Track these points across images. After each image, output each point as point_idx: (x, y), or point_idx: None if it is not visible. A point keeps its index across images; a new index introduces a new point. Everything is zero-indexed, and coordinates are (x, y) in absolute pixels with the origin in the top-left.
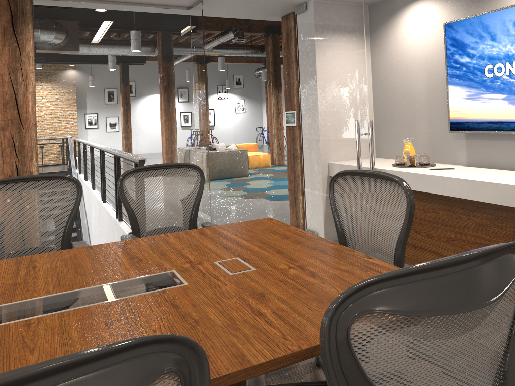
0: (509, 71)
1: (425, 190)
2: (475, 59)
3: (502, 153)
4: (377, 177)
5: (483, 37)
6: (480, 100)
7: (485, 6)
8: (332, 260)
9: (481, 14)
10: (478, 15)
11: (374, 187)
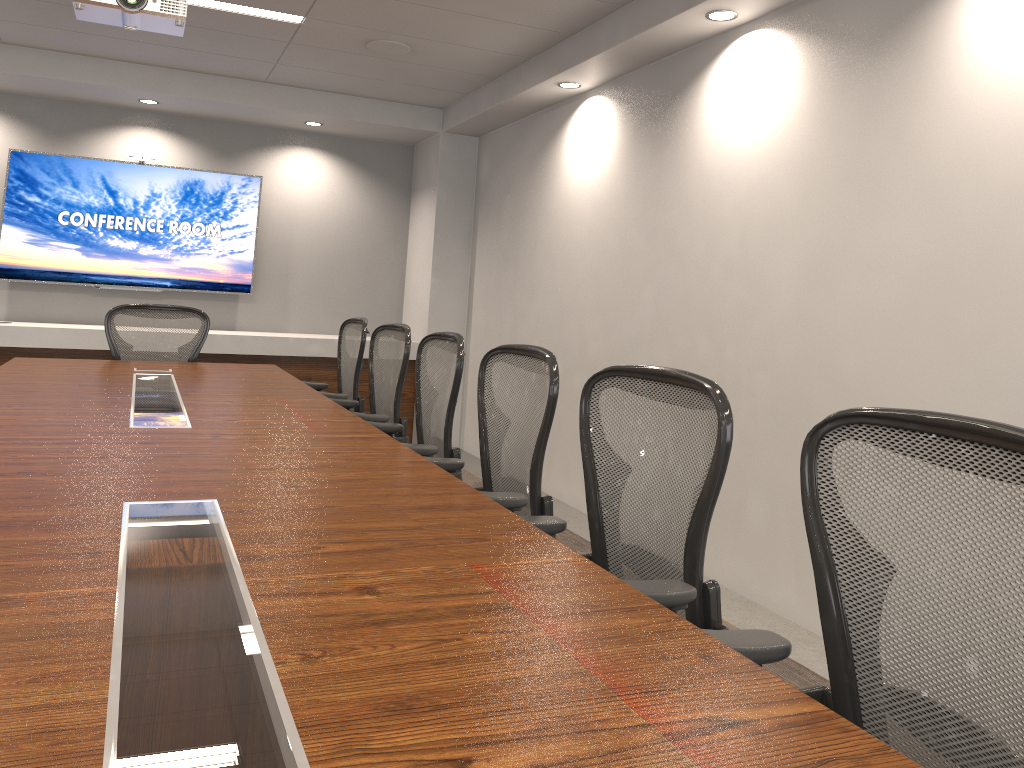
0: (88, 222)
1: (8, 344)
2: (48, 201)
3: (58, 305)
4: (166, 309)
5: (63, 181)
6: (47, 247)
7: (64, 147)
8: (184, 364)
9: (66, 156)
10: (61, 155)
11: (159, 317)
